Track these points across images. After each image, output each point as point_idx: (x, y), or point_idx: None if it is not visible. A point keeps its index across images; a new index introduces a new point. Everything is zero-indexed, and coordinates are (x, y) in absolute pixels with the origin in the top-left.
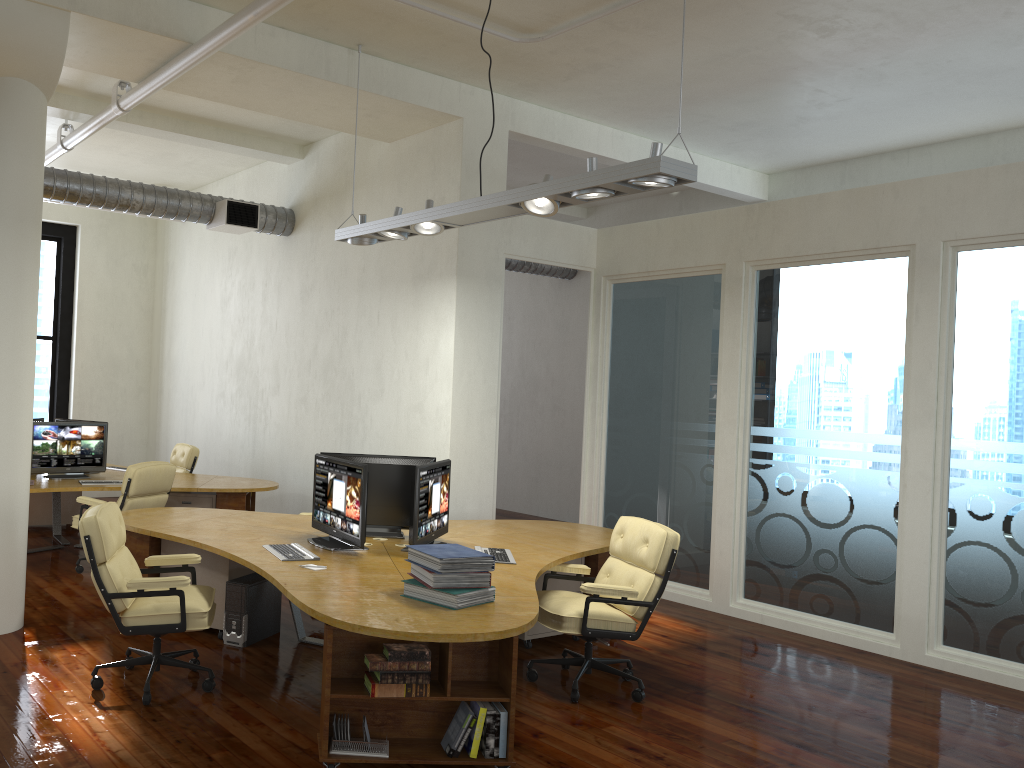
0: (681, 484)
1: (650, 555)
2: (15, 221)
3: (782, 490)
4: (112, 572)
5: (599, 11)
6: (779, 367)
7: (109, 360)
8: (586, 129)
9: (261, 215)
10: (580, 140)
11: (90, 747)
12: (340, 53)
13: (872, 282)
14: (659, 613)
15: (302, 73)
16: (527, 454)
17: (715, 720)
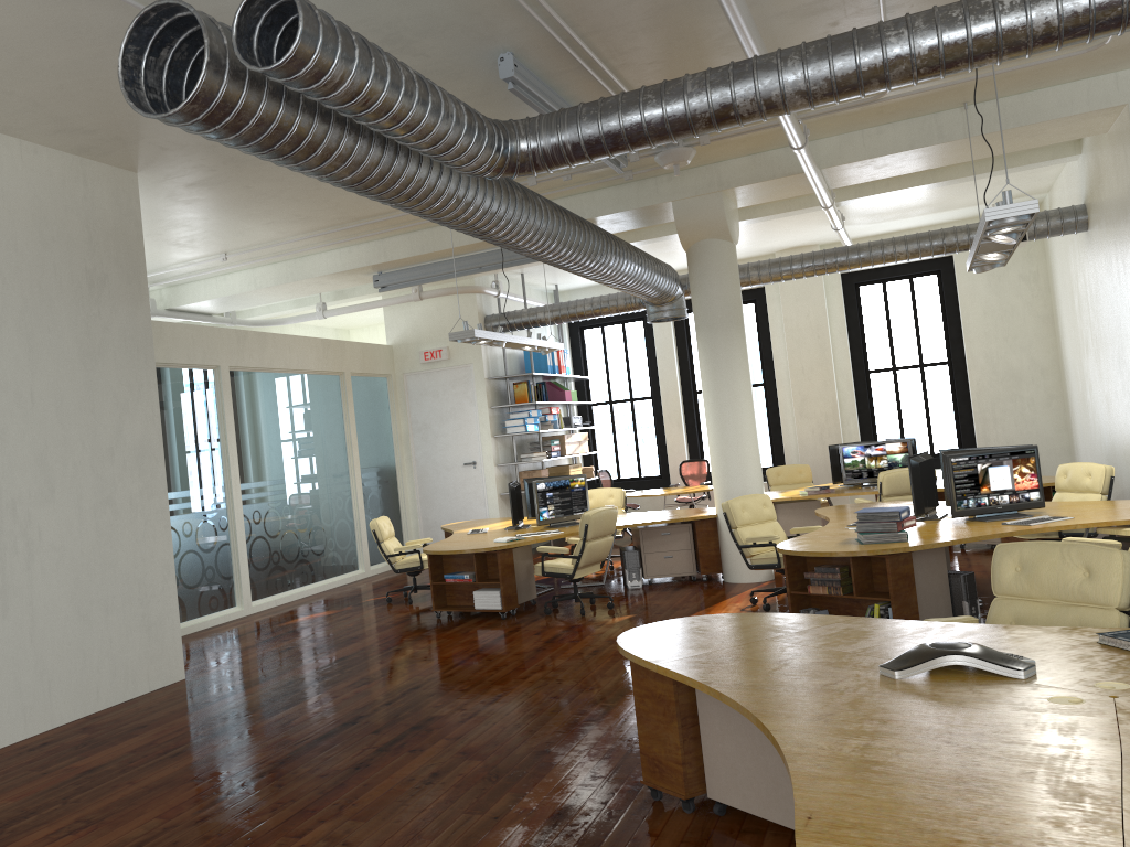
0: None
1: None
2: (717, 326)
3: None
4: (740, 533)
5: None
6: None
7: (1007, 373)
8: None
9: (1040, 223)
10: None
11: None
12: (951, 115)
13: None
14: None
15: (913, 149)
16: None
17: None
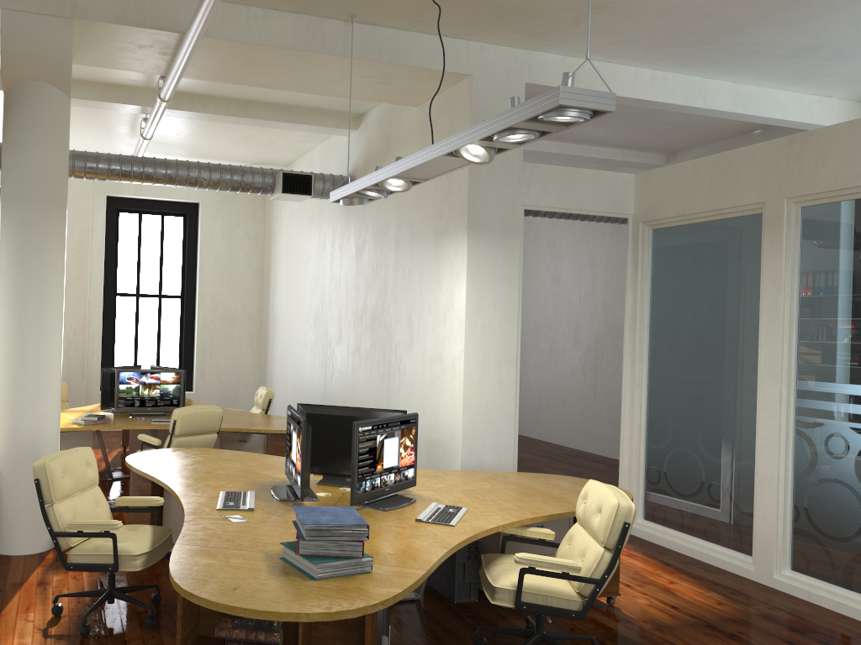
0: (722, 440)
1: (600, 527)
2: (36, 202)
3: (833, 453)
4: (59, 513)
5: None
6: (828, 314)
7: (226, 314)
8: (619, 73)
9: (318, 183)
10: (612, 85)
11: None
12: (335, 26)
13: None
14: (686, 579)
15: (296, 49)
16: (611, 399)
17: None
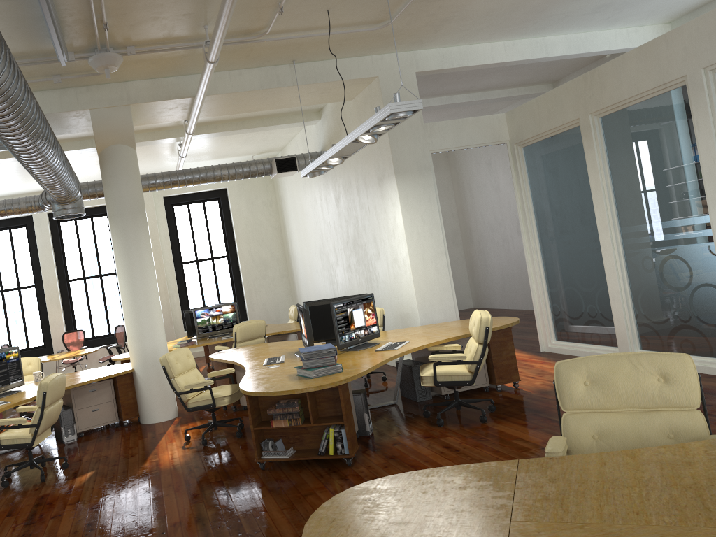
0: (588, 276)
1: (474, 332)
2: (129, 215)
3: (647, 269)
4: (178, 382)
5: None
6: (627, 182)
7: (260, 262)
8: (480, 50)
9: (301, 161)
10: (476, 59)
11: (166, 464)
12: (284, 69)
13: (669, 108)
14: None
15: (263, 89)
16: None
17: (524, 428)
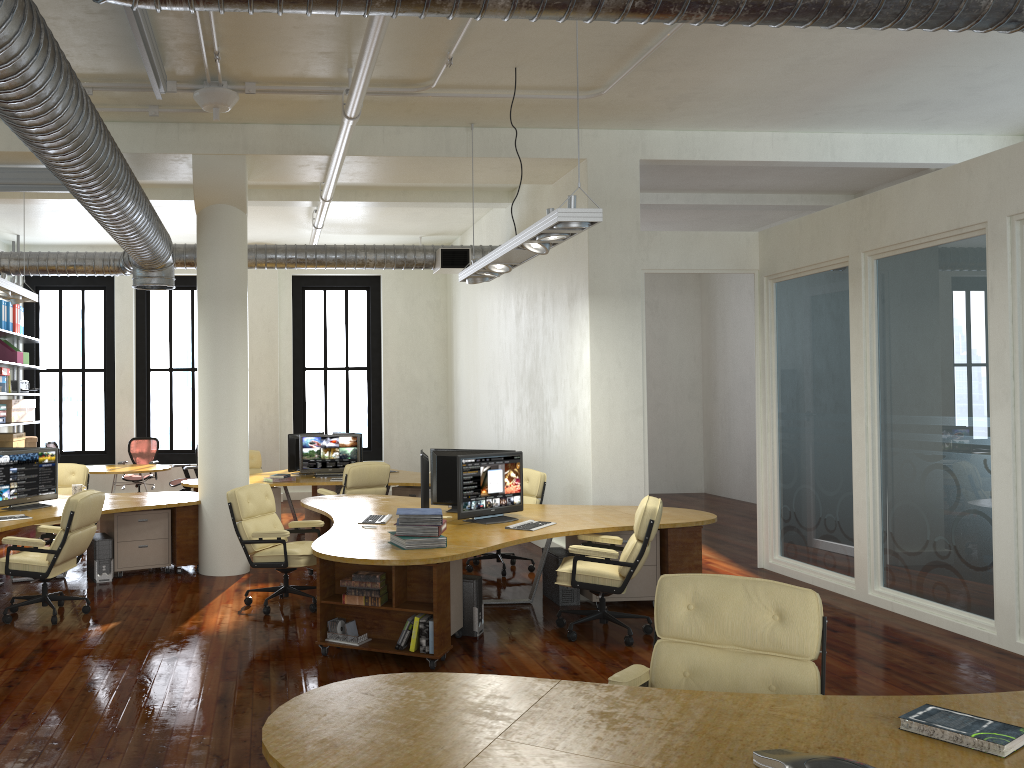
0: (832, 475)
1: (635, 525)
2: (224, 299)
3: (905, 477)
4: (245, 527)
5: (630, 65)
6: (897, 354)
7: (411, 383)
8: (736, 140)
9: (477, 255)
10: (729, 151)
11: (209, 629)
12: (458, 133)
13: (962, 262)
14: None
15: (425, 156)
16: None
17: None
